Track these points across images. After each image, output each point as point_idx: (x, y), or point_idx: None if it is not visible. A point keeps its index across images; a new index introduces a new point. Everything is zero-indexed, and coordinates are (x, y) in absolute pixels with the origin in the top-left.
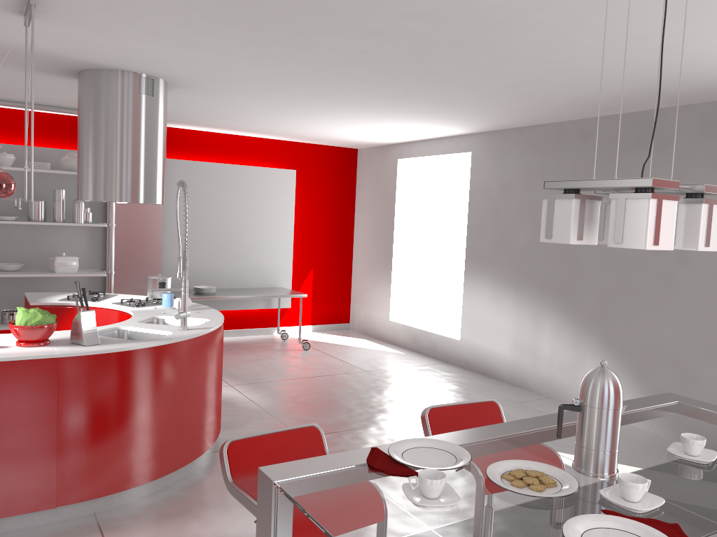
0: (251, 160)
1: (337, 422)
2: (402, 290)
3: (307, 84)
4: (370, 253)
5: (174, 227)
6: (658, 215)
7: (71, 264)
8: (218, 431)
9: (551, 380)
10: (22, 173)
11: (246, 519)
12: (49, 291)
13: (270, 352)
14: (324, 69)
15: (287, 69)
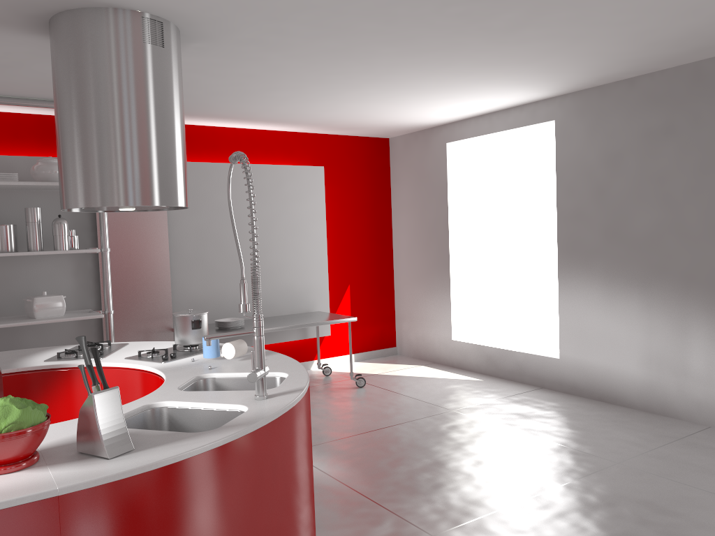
0: (268, 159)
1: (466, 500)
2: (463, 302)
3: (387, 13)
4: (417, 261)
5: (183, 247)
6: None
7: (56, 306)
8: None
9: (712, 403)
10: None
11: None
12: (28, 343)
13: (318, 394)
14: None
15: None
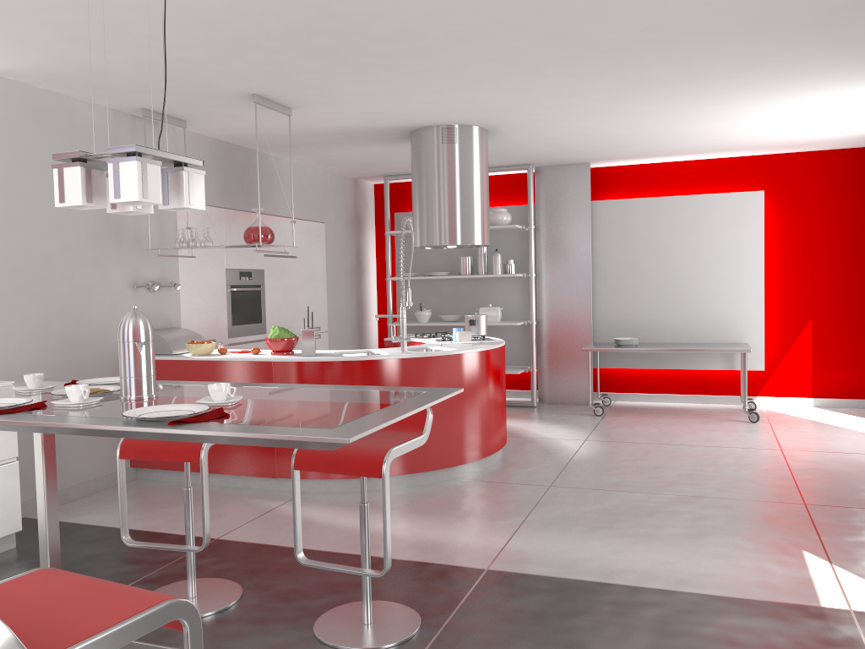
0: (710, 187)
1: (616, 483)
2: None
3: (567, 93)
4: None
5: (607, 274)
6: (60, 179)
7: (493, 314)
8: (460, 460)
9: None
10: None
11: (374, 520)
12: None
13: (702, 419)
14: (533, 76)
15: (510, 87)
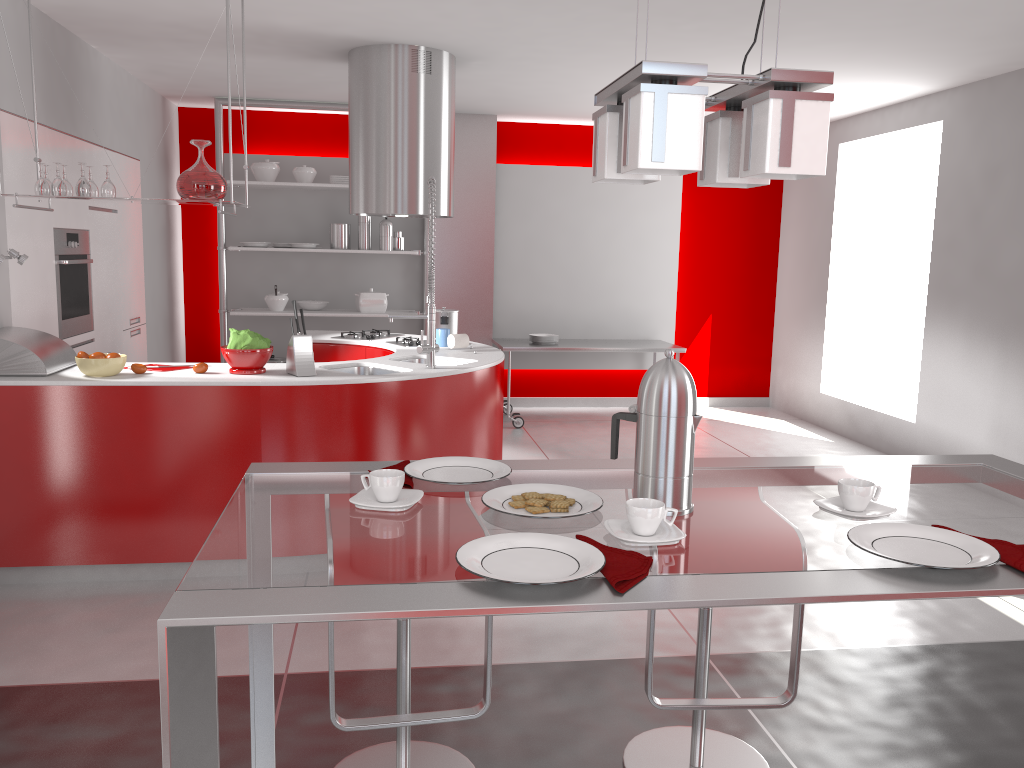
0: None
1: None
2: (842, 348)
3: (623, 34)
4: (797, 292)
5: (510, 256)
6: (659, 116)
7: (379, 302)
8: None
9: None
10: (329, 192)
11: None
12: None
13: (631, 427)
14: (627, 7)
15: (579, 14)
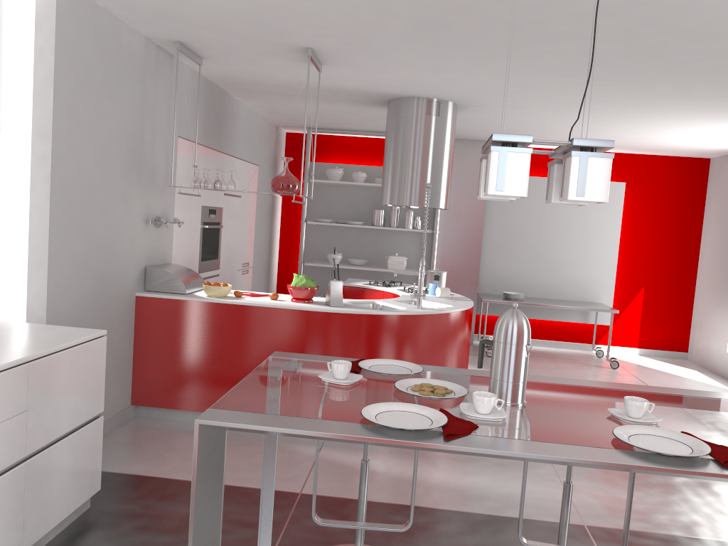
0: None
1: None
2: None
3: (569, 91)
4: (713, 275)
5: (494, 237)
6: (501, 164)
7: (400, 263)
8: None
9: None
10: (374, 188)
11: (426, 469)
12: None
13: (573, 364)
14: (568, 75)
15: (536, 79)
